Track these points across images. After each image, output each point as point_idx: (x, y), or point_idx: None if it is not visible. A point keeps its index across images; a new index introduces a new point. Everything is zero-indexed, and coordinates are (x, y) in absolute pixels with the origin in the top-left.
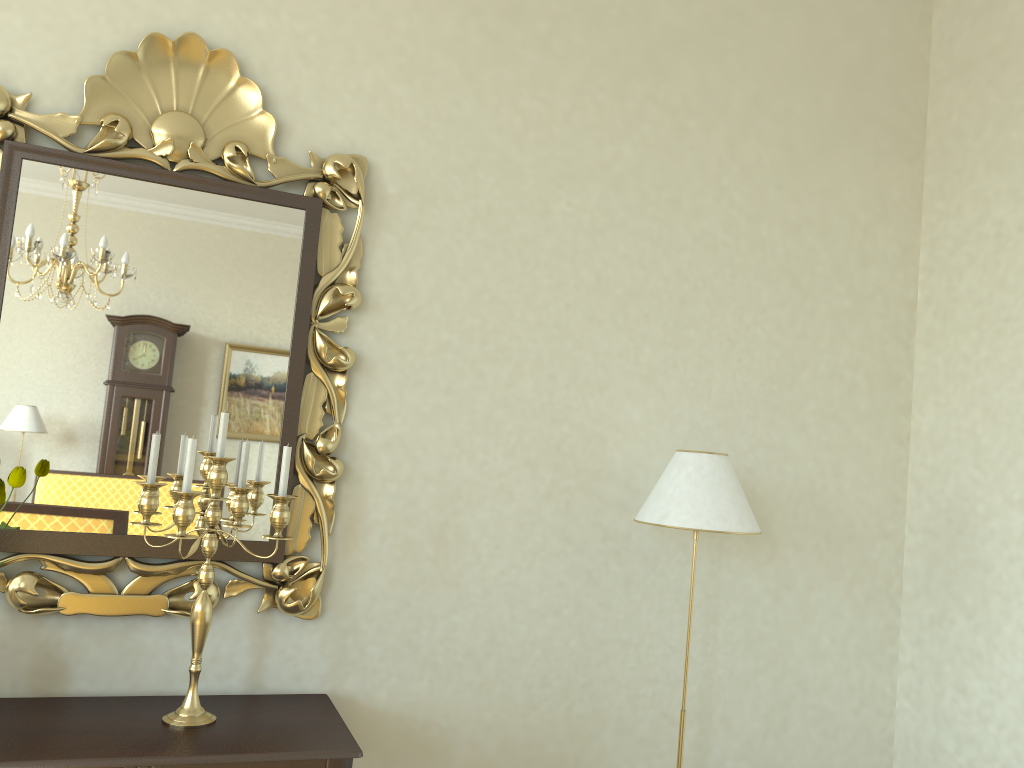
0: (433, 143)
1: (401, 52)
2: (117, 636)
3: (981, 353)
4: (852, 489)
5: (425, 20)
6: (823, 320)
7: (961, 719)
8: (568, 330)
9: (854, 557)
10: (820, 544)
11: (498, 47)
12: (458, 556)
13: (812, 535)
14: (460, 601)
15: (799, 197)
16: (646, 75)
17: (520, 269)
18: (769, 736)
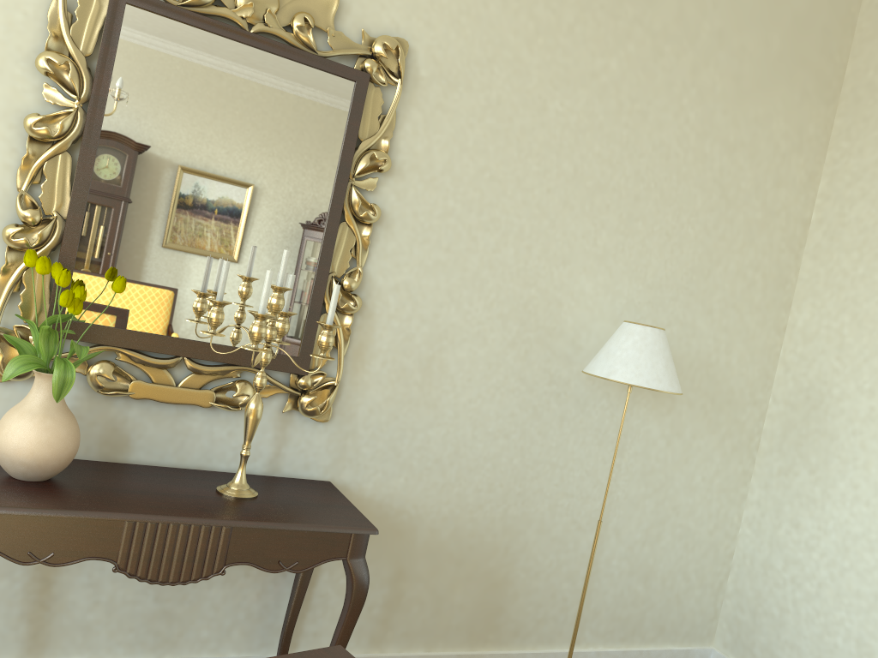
0: (461, 36)
1: None
2: (170, 419)
3: (858, 270)
4: (737, 364)
5: None
6: (739, 227)
7: (791, 546)
8: (546, 211)
9: (729, 417)
10: (706, 404)
11: None
12: (439, 384)
13: (702, 397)
14: (436, 420)
15: (738, 122)
16: (638, 0)
17: (516, 155)
18: (646, 545)
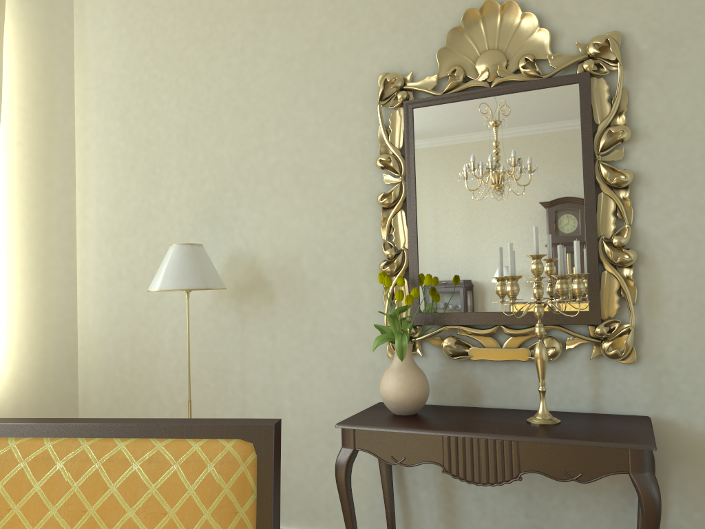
0: None
1: None
2: (504, 373)
3: None
4: None
5: None
6: None
7: None
8: None
9: None
10: None
11: None
12: None
13: None
14: None
15: None
16: None
17: None
18: None
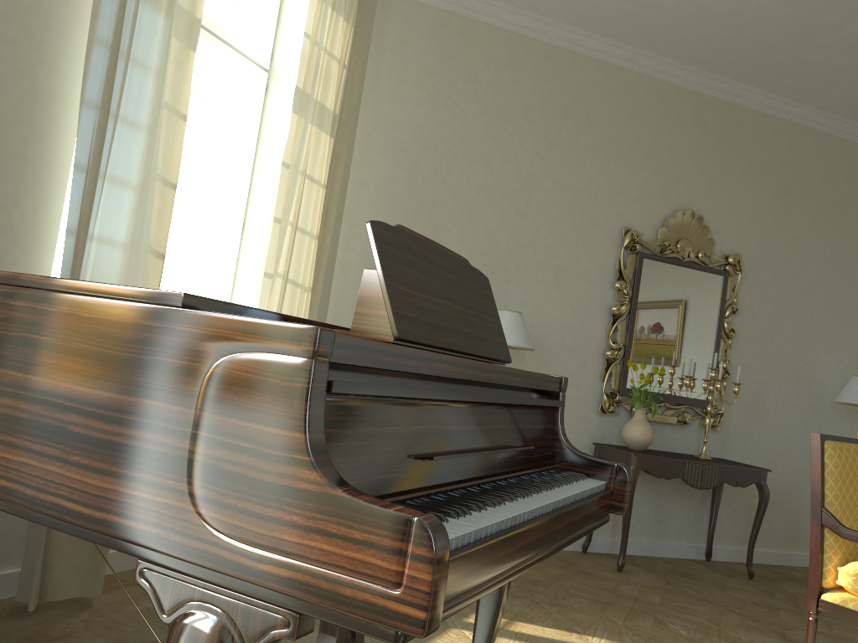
0: (760, 248)
1: (752, 212)
2: (658, 430)
3: None
4: None
5: (760, 198)
6: None
7: None
8: (803, 324)
9: None
10: None
11: (784, 208)
12: (762, 412)
13: None
14: (762, 429)
15: None
16: (836, 217)
17: (788, 298)
18: None
